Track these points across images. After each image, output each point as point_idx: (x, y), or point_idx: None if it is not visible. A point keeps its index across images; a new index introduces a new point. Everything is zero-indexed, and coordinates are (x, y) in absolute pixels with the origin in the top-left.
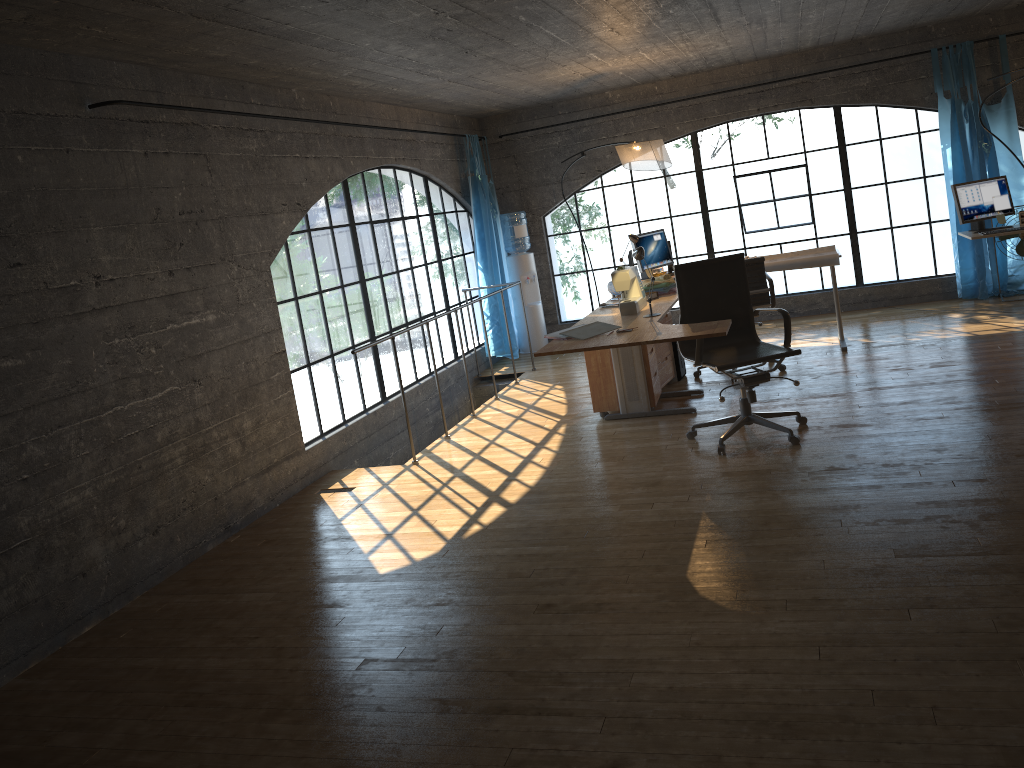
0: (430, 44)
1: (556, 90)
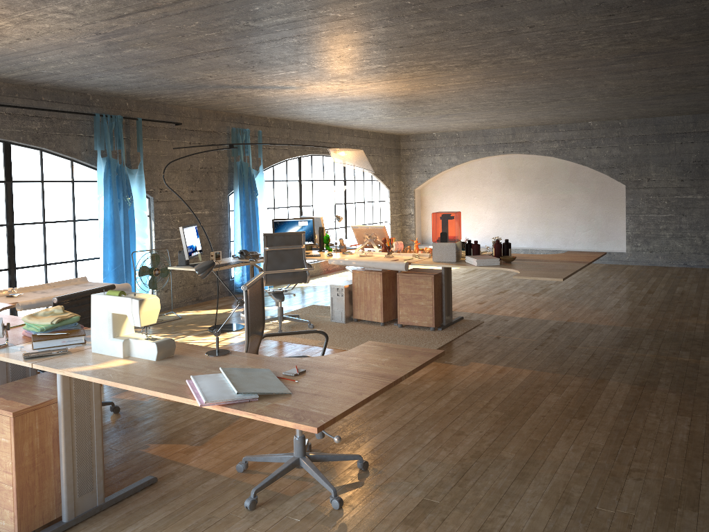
0: None
1: None
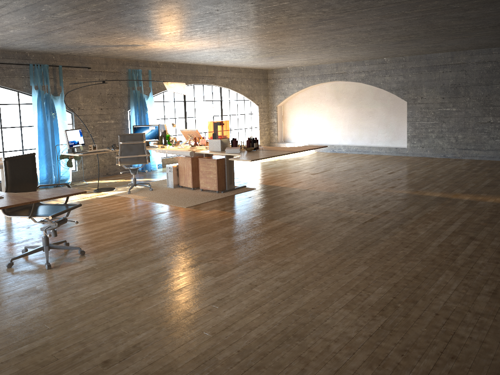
0: None
1: None
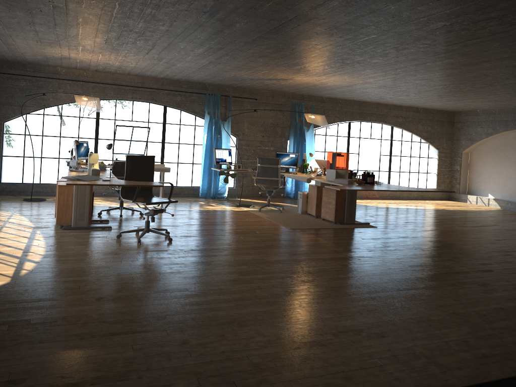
0: (20, 13)
1: (37, 58)
